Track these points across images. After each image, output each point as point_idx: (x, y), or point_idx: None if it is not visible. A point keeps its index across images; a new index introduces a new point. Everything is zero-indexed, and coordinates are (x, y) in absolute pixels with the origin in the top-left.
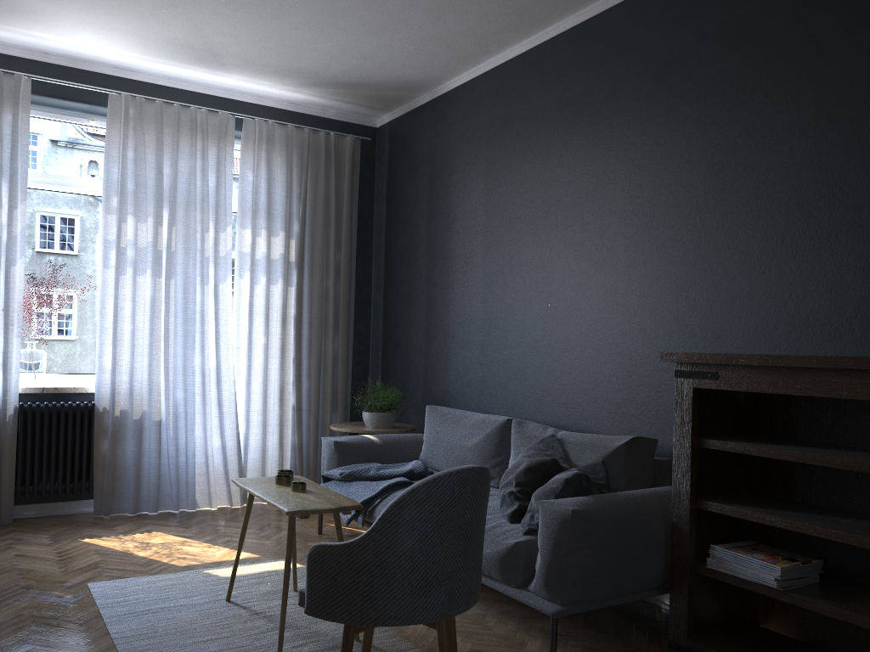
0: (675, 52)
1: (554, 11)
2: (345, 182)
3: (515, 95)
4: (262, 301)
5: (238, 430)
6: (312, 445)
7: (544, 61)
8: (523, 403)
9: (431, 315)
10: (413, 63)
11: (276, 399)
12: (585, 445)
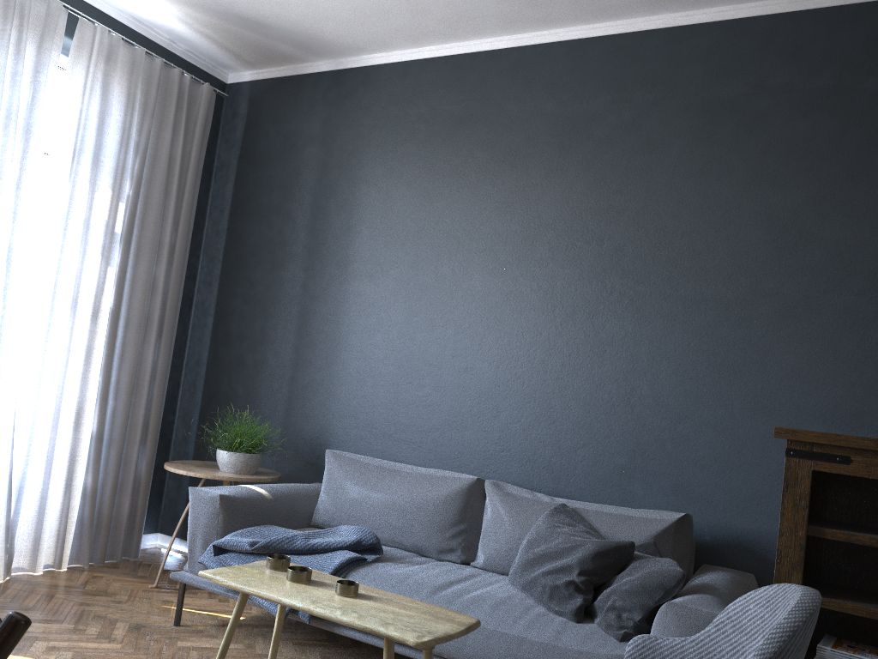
0: (724, 100)
1: (568, 15)
2: (194, 143)
3: (478, 95)
4: (68, 282)
5: (11, 467)
6: (109, 489)
7: (529, 67)
8: (461, 456)
9: (306, 332)
10: (352, 19)
11: (69, 423)
12: (615, 519)
